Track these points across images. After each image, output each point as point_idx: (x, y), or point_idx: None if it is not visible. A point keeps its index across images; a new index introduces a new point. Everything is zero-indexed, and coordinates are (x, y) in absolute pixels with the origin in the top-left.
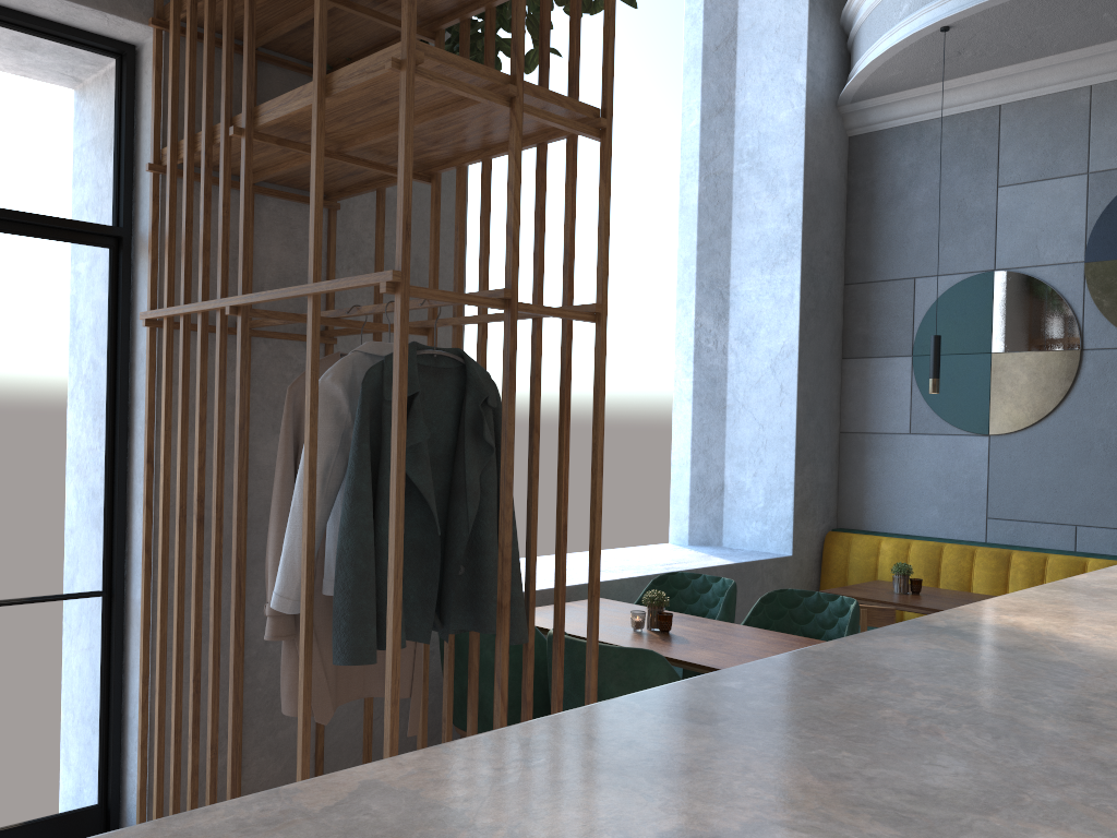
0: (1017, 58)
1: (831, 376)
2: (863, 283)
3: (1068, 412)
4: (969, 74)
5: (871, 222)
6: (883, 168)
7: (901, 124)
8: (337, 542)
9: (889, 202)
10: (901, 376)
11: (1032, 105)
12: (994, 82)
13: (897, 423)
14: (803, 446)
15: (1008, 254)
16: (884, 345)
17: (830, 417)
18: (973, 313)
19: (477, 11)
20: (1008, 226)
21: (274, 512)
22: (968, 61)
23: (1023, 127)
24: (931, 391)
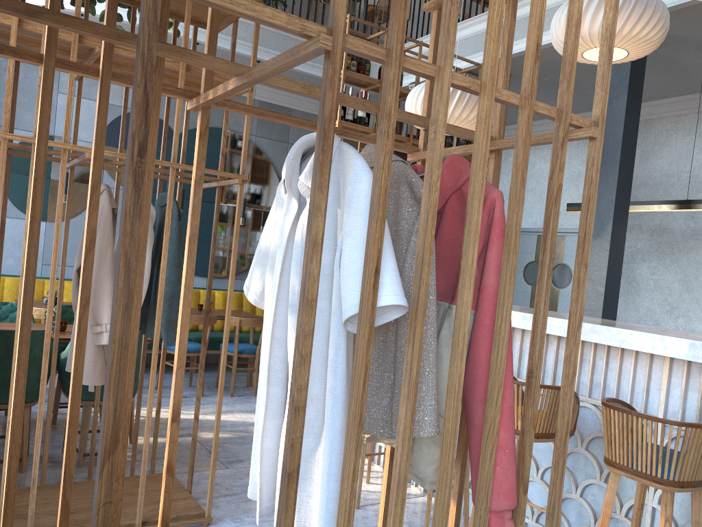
0: None
1: None
2: None
3: None
4: None
5: None
6: None
7: None
8: (166, 289)
9: None
10: None
11: None
12: None
13: None
14: None
15: (62, 129)
16: None
17: None
18: None
19: (130, 5)
20: (63, 115)
21: (108, 274)
22: None
23: None
24: (64, 200)
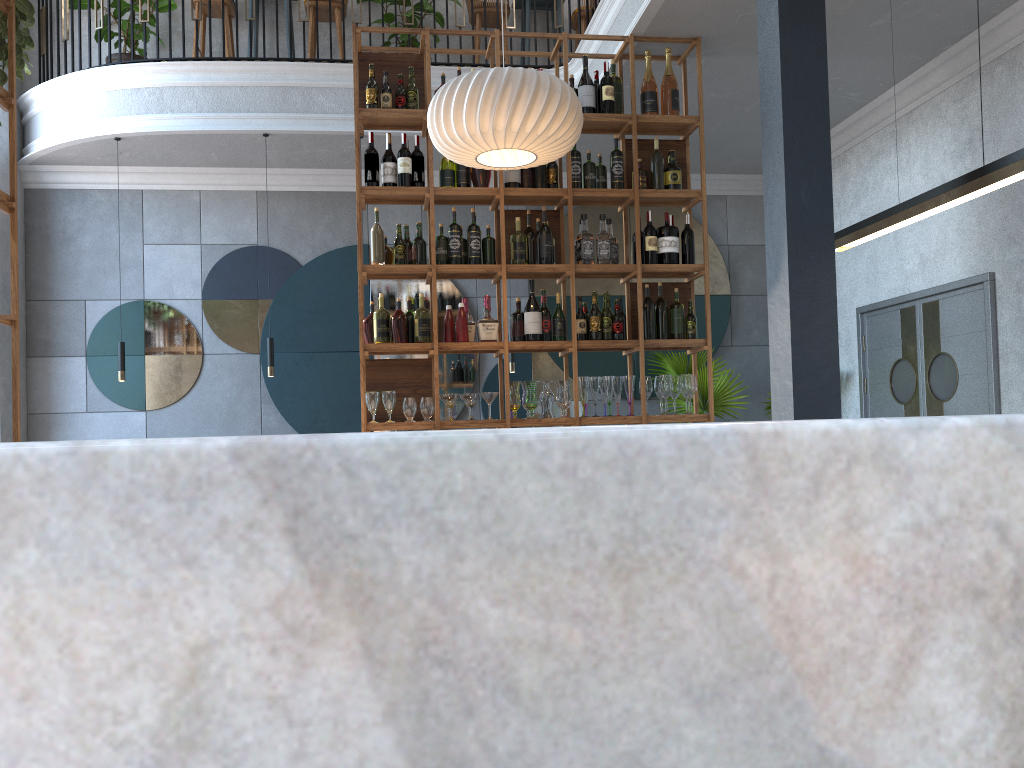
0: (156, 163)
1: (21, 371)
2: (43, 300)
3: (197, 394)
4: (122, 165)
5: (47, 255)
6: (55, 217)
7: (69, 188)
8: None
9: (62, 243)
10: (78, 371)
11: (164, 194)
12: (139, 174)
13: (76, 405)
14: (5, 424)
15: (153, 290)
16: (63, 347)
17: (21, 402)
18: (131, 328)
19: None
20: (152, 271)
21: None
22: (125, 158)
23: (159, 207)
24: (120, 379)
